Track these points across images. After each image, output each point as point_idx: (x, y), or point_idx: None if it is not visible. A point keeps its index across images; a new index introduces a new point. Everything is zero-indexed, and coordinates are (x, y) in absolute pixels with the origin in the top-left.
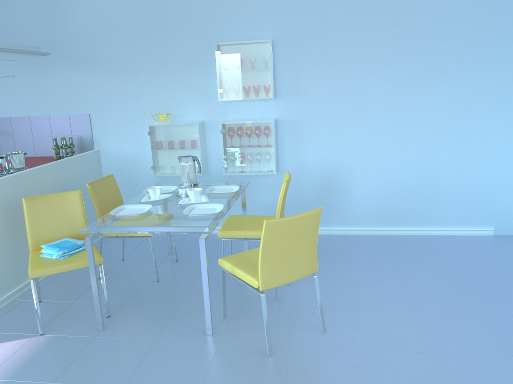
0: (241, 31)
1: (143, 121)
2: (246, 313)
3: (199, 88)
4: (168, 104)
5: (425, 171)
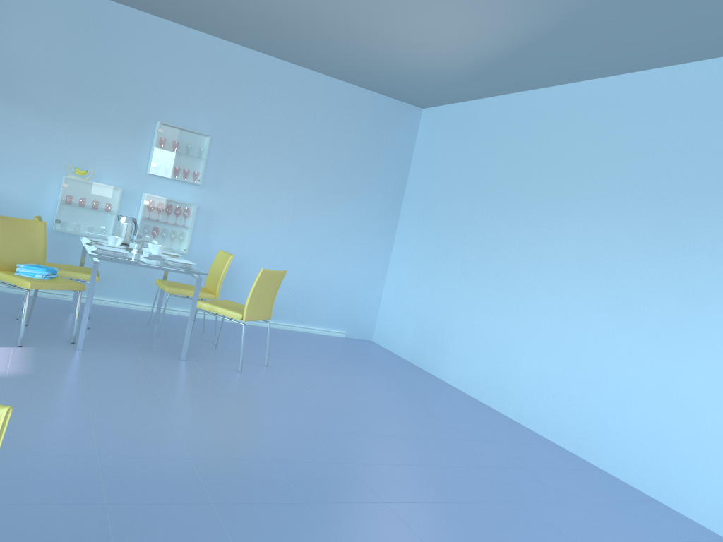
0: (181, 117)
1: (50, 170)
2: (198, 353)
3: (125, 155)
4: (86, 161)
5: (306, 276)
